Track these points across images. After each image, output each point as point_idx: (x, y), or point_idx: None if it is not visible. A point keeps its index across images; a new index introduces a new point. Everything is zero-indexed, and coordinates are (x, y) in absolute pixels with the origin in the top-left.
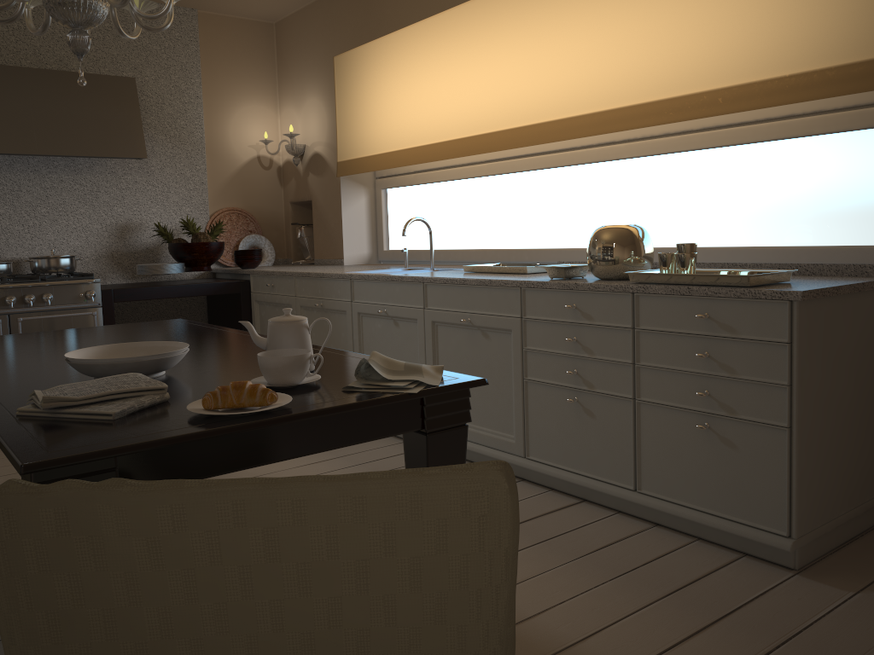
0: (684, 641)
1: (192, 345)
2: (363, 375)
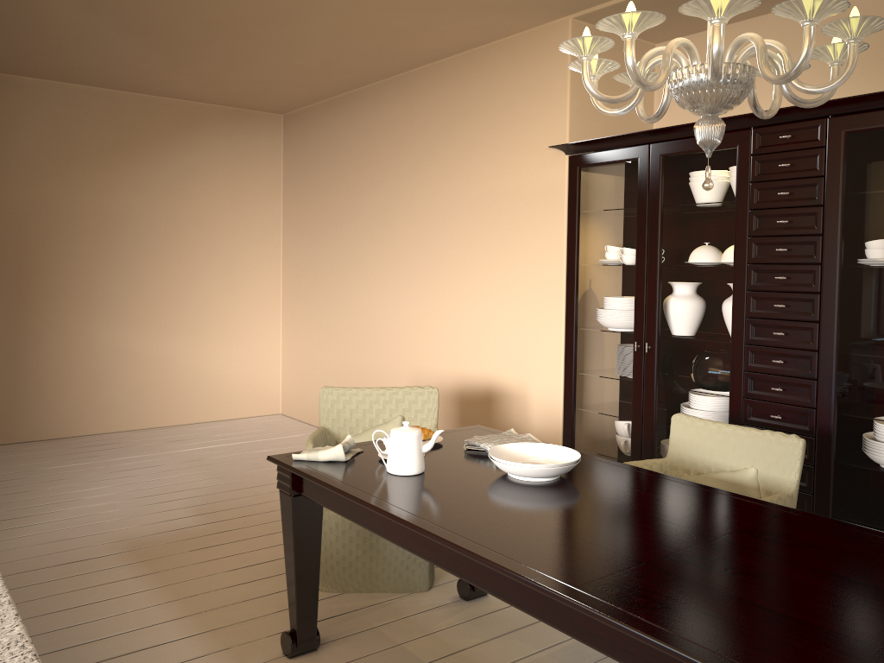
0: (126, 653)
1: (564, 530)
2: (349, 449)
